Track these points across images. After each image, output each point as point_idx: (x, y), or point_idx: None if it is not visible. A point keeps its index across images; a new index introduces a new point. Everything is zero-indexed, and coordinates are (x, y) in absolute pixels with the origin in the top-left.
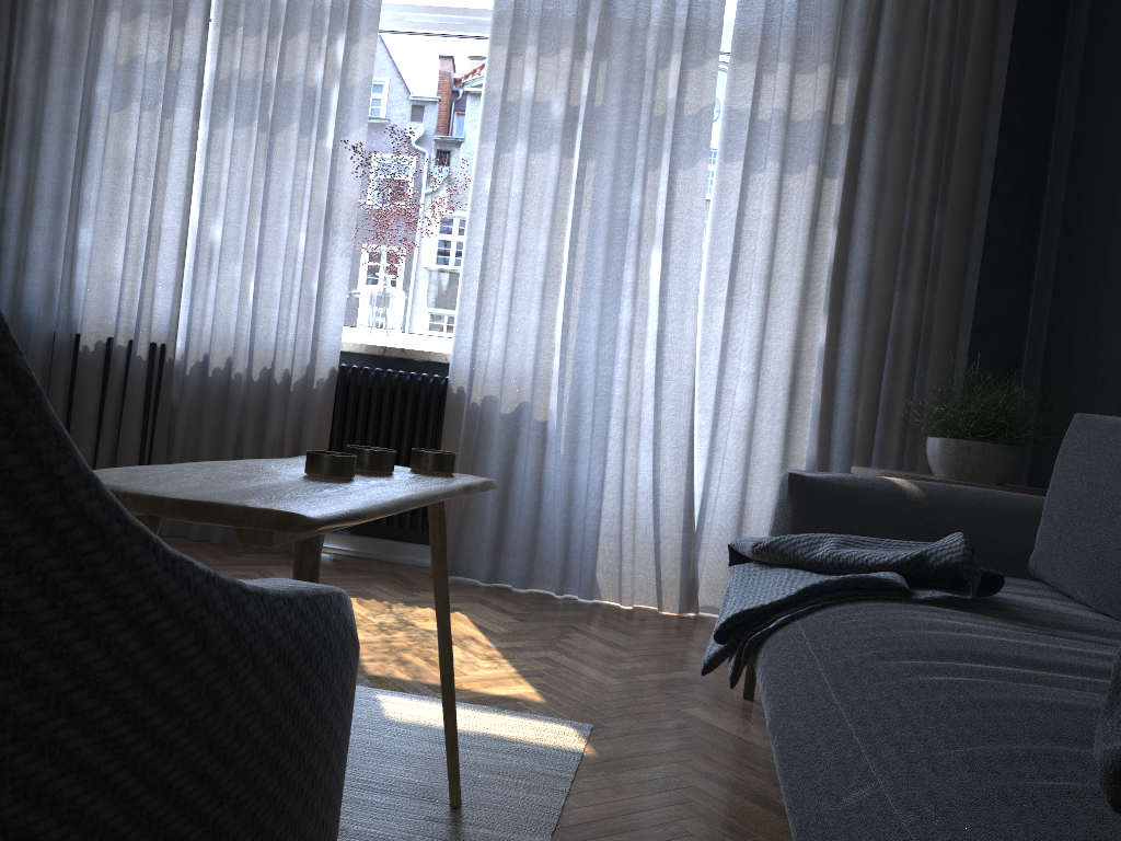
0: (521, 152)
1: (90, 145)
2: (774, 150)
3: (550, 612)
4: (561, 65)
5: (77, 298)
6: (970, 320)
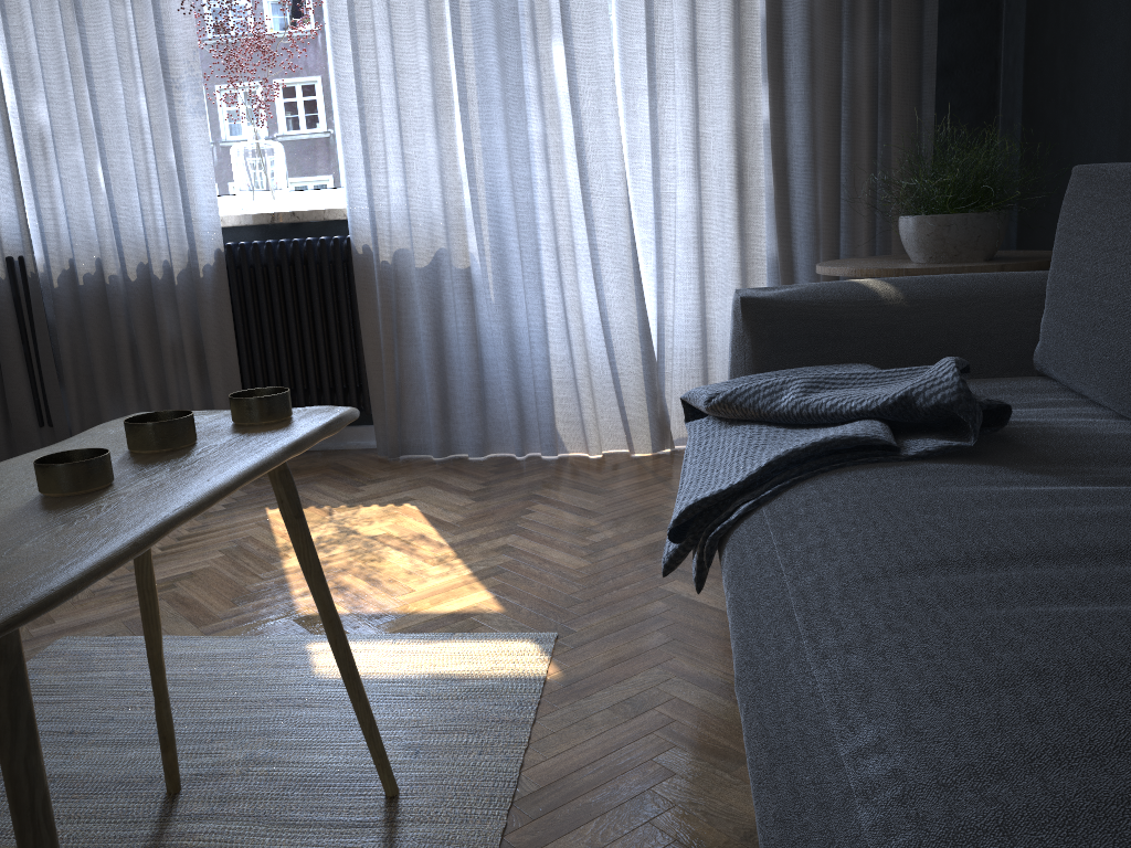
0: None
1: None
2: None
3: (510, 482)
4: None
5: None
6: (934, 59)
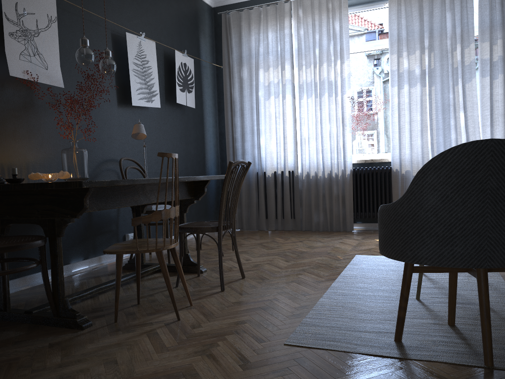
0: (406, 88)
1: (259, 112)
2: (500, 70)
3: None
4: (416, 56)
5: (262, 160)
6: None
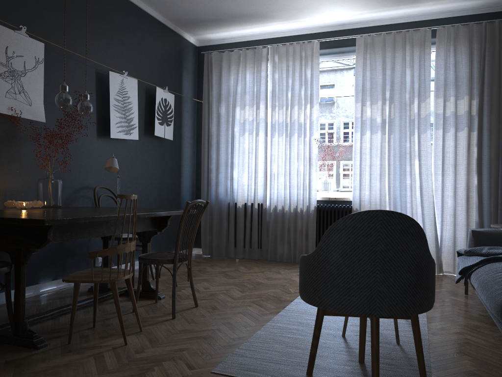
0: (368, 134)
1: (234, 146)
2: (452, 124)
3: None
4: (378, 106)
5: (234, 192)
6: None
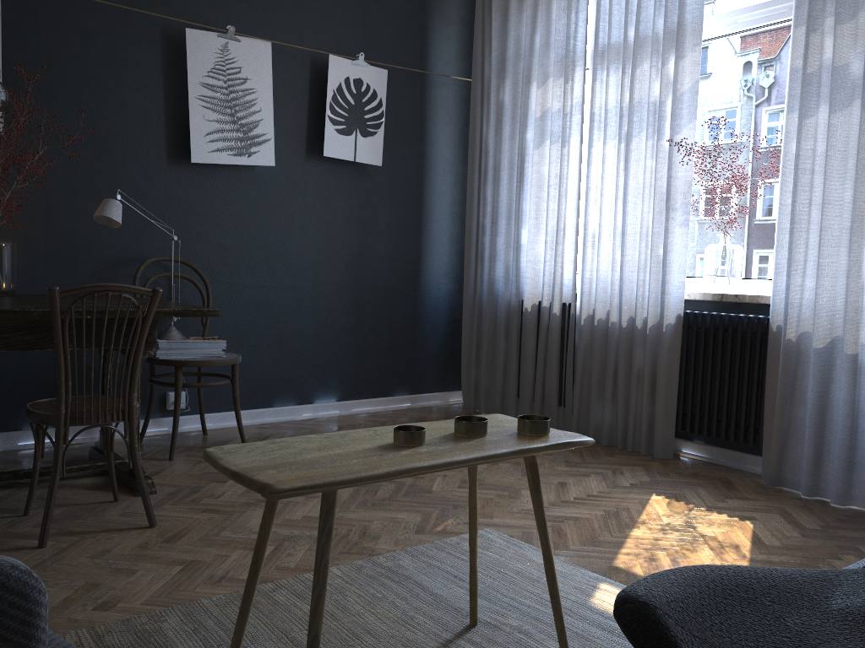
0: (825, 114)
1: (524, 174)
2: None
3: (846, 531)
4: (859, 26)
5: (521, 276)
6: None
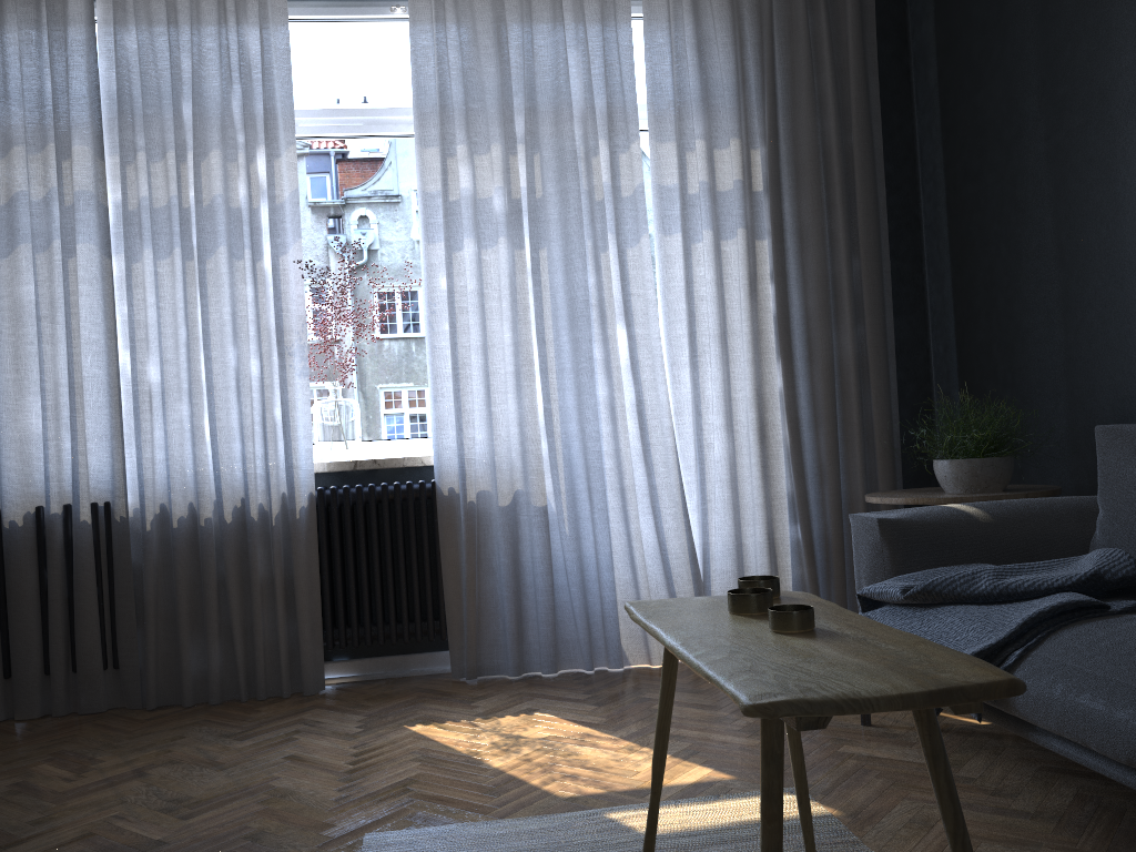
0: (469, 249)
1: None
2: (705, 219)
3: (608, 690)
4: (493, 160)
5: None
6: (893, 347)
